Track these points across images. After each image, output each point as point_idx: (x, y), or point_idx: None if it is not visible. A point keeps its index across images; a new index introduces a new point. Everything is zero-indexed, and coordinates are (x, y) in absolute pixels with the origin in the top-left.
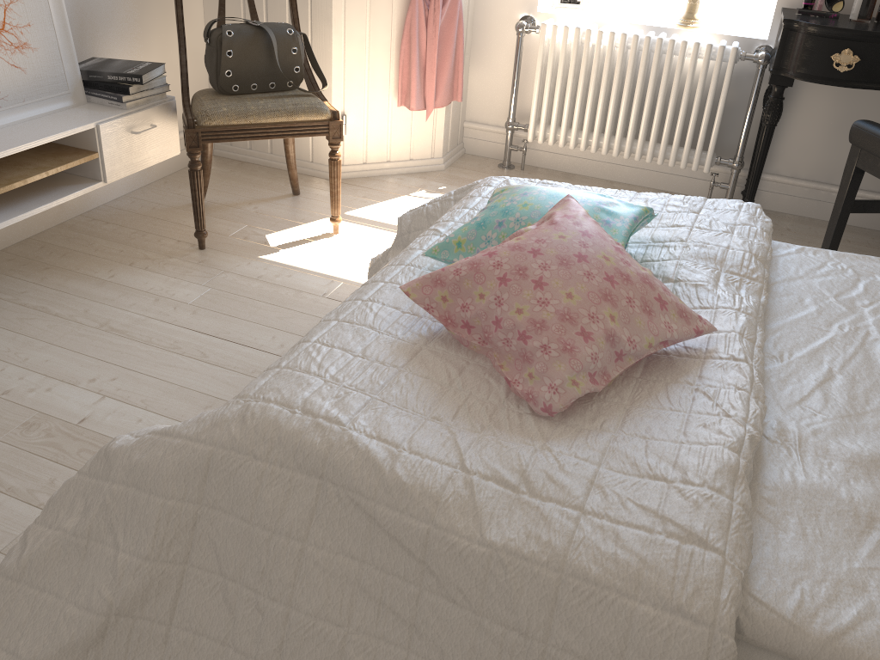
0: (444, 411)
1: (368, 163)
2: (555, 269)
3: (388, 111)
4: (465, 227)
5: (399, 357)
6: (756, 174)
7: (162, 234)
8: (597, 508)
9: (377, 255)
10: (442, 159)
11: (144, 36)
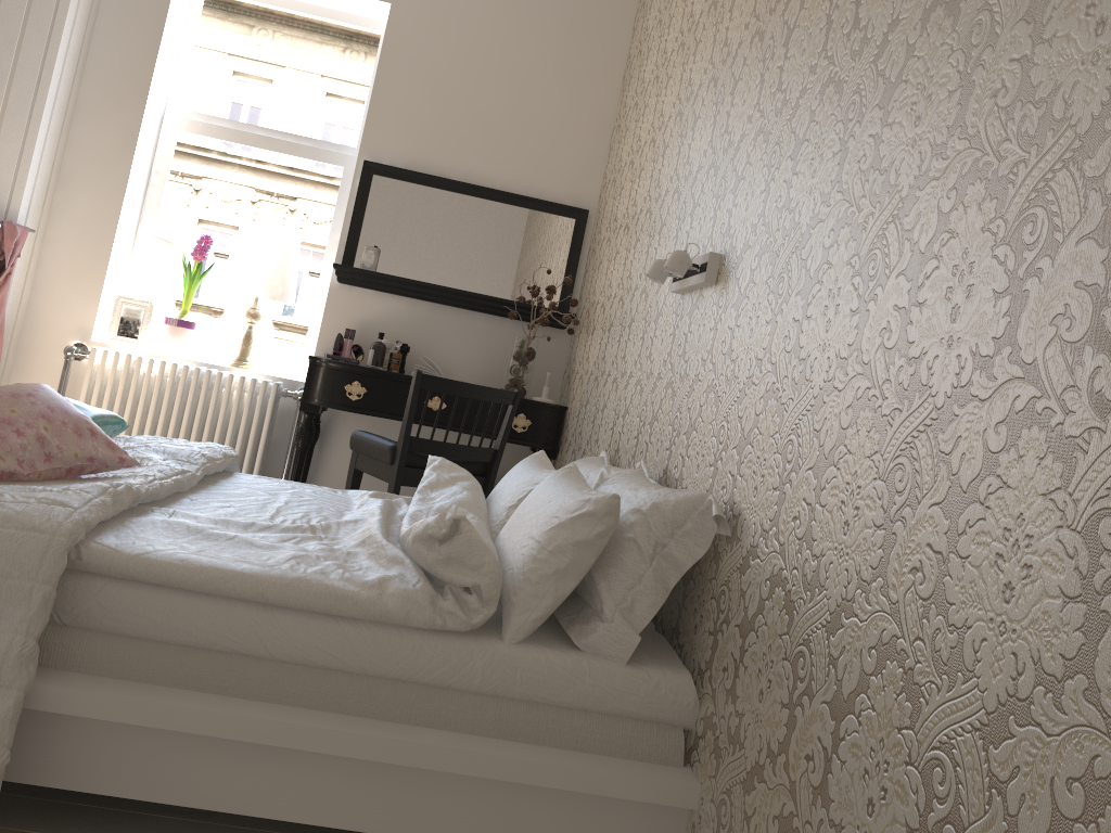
0: None
1: None
2: (6, 398)
3: None
4: None
5: None
6: None
7: None
8: None
9: None
10: None
11: None
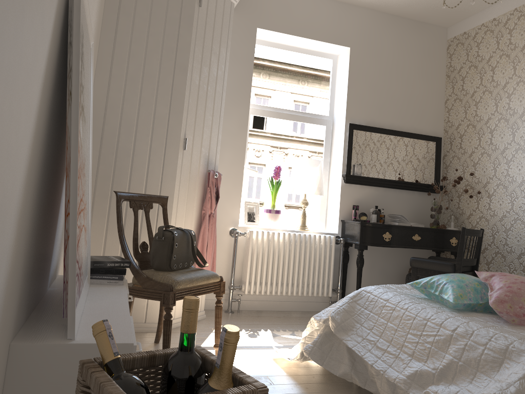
0: None
1: (175, 318)
2: None
3: None
4: (454, 289)
5: None
6: None
7: None
8: None
9: (306, 346)
10: (204, 311)
11: None
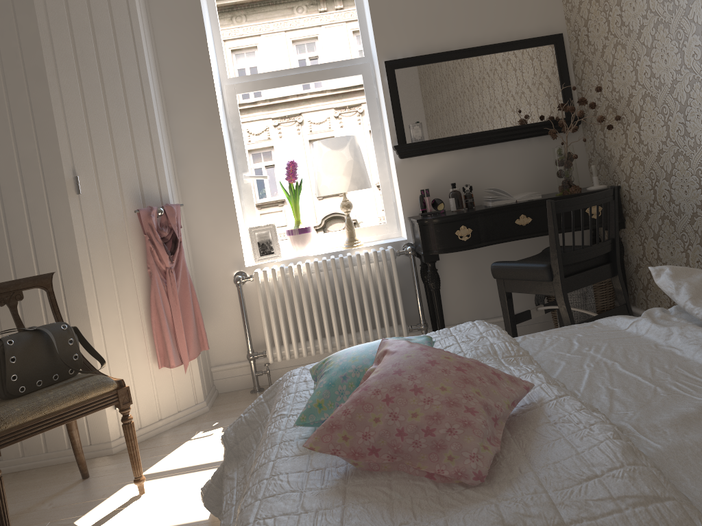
0: (404, 516)
1: (143, 427)
2: (421, 376)
3: (150, 375)
4: (317, 391)
5: (334, 498)
6: (441, 325)
7: None
8: (573, 516)
9: (206, 482)
10: (205, 402)
11: None
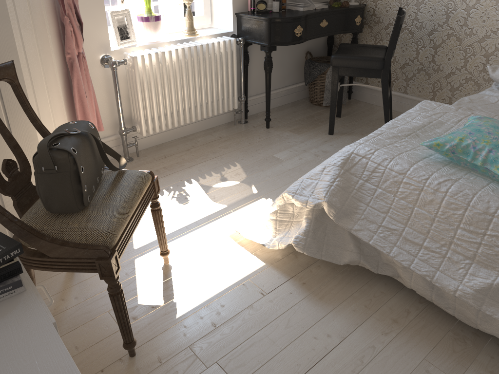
0: None
1: None
2: None
3: None
4: None
5: None
6: (269, 98)
7: None
8: None
9: (296, 238)
10: None
11: None
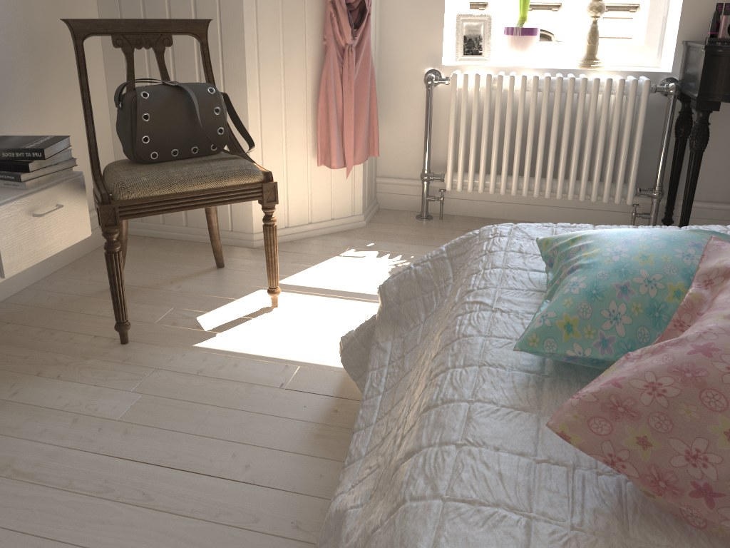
0: None
1: (290, 227)
2: None
3: (307, 171)
4: (566, 299)
5: None
6: (689, 200)
7: (75, 329)
8: None
9: (348, 332)
10: (362, 216)
11: (43, 112)
